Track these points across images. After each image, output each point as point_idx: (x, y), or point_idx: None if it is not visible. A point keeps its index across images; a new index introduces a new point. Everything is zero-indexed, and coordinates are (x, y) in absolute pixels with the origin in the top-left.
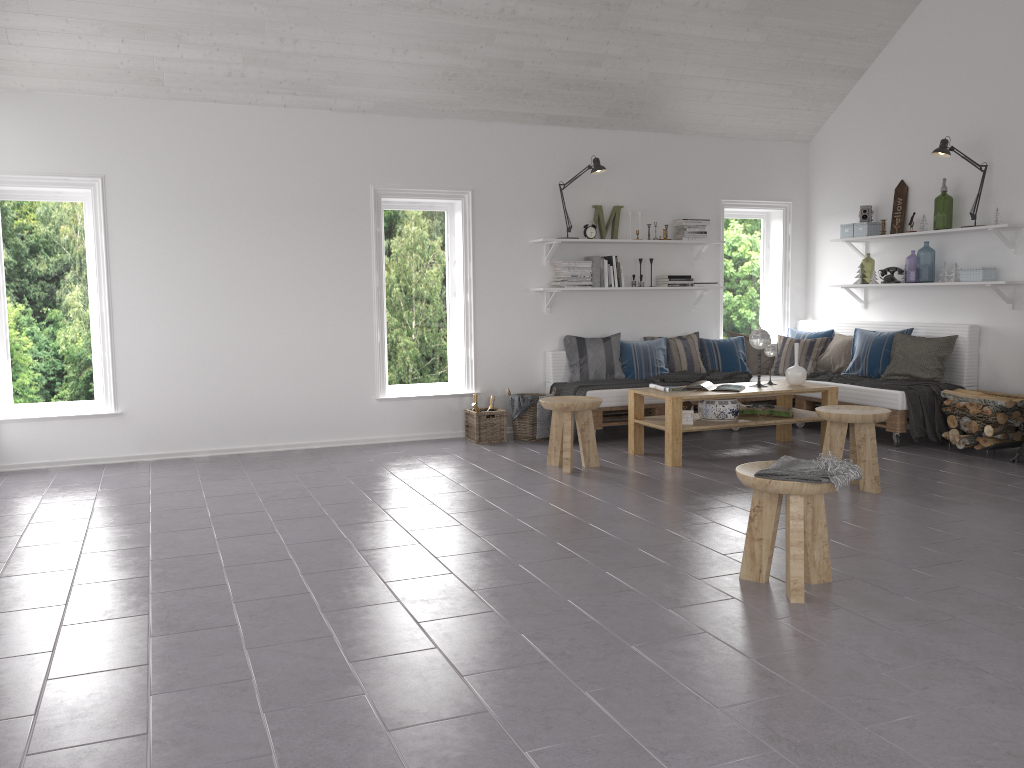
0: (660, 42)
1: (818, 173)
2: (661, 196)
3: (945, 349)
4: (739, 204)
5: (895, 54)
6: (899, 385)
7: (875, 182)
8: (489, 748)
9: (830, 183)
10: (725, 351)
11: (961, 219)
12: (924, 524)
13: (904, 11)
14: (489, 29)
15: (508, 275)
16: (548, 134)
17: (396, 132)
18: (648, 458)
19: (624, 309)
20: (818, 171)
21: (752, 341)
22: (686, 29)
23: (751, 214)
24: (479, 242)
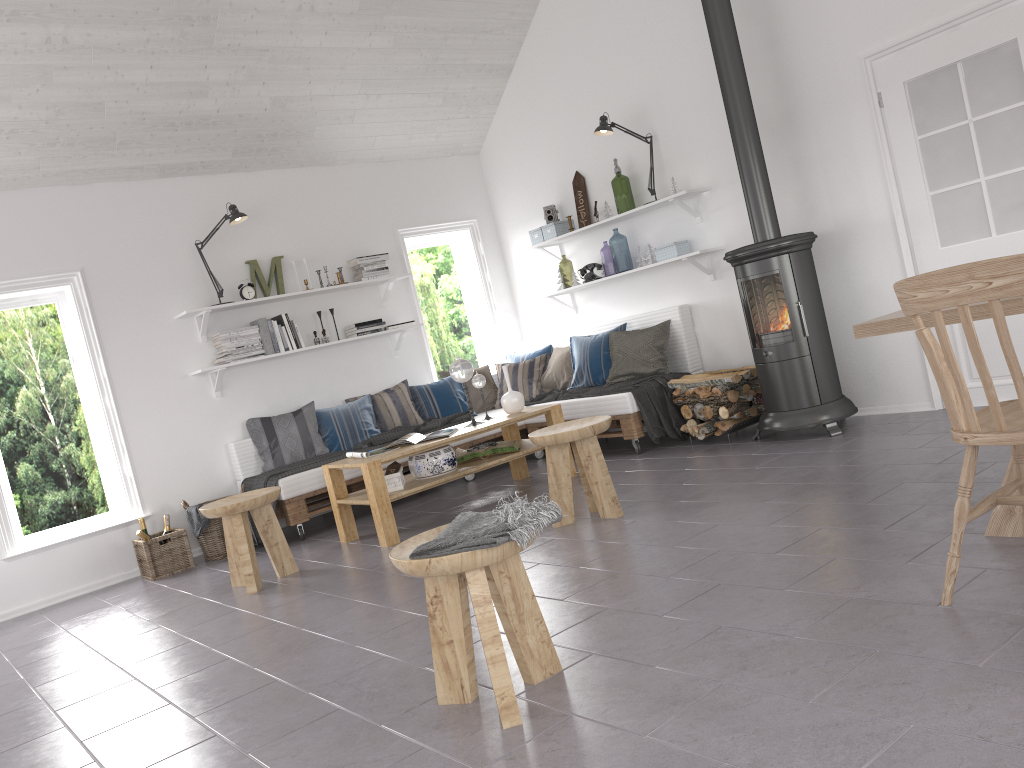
0: (271, 59)
1: (496, 184)
2: (327, 237)
3: (662, 337)
4: (420, 231)
5: (537, 43)
6: (625, 386)
7: (552, 180)
8: None
9: (510, 191)
10: (441, 394)
11: (643, 198)
12: (673, 544)
13: None
14: (40, 66)
15: (156, 363)
16: (168, 188)
17: None
18: (363, 543)
19: (314, 373)
20: (495, 182)
21: (453, 375)
22: (297, 40)
23: (438, 240)
24: (106, 331)
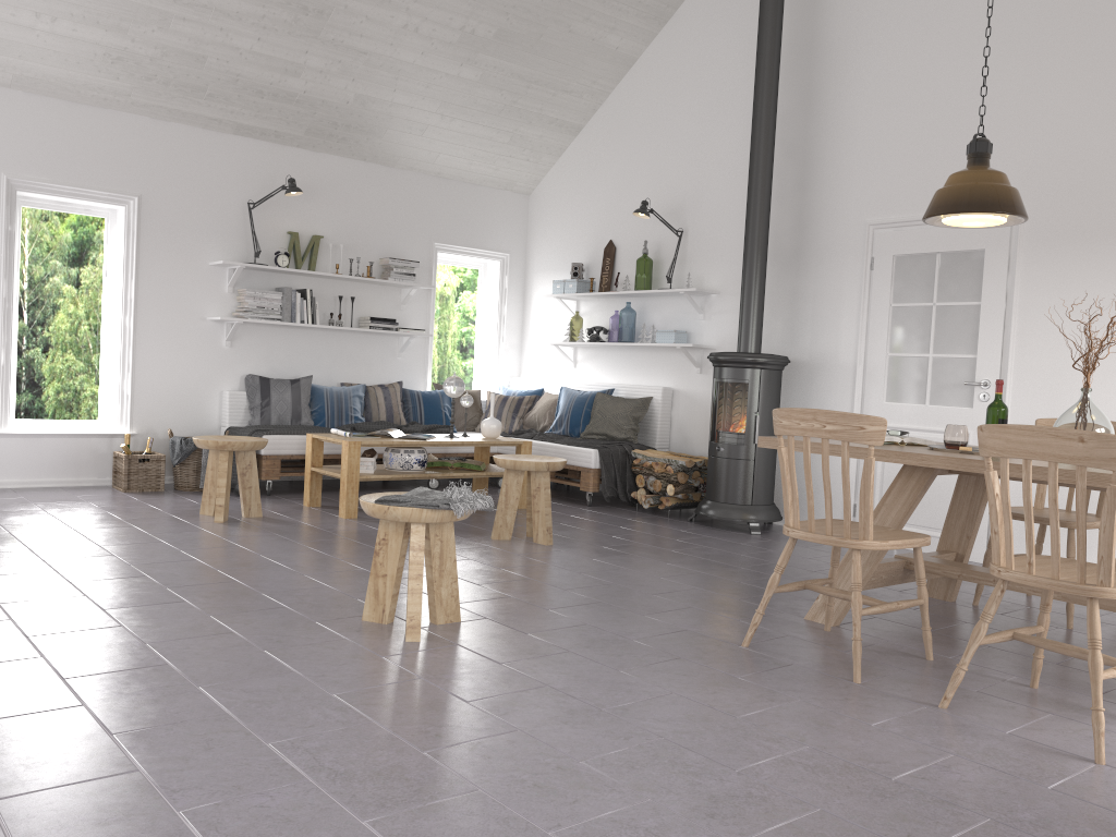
0: (367, 61)
1: (537, 227)
2: (368, 231)
3: (640, 410)
4: (454, 250)
5: (609, 114)
6: (595, 444)
7: (587, 240)
8: None
9: (547, 238)
10: (429, 403)
11: (660, 282)
12: (581, 571)
13: (617, 73)
14: (163, 11)
15: (180, 299)
16: (238, 145)
17: (42, 115)
18: (323, 510)
19: (320, 350)
20: (537, 225)
21: (446, 388)
22: (395, 52)
23: (468, 263)
24: (145, 257)
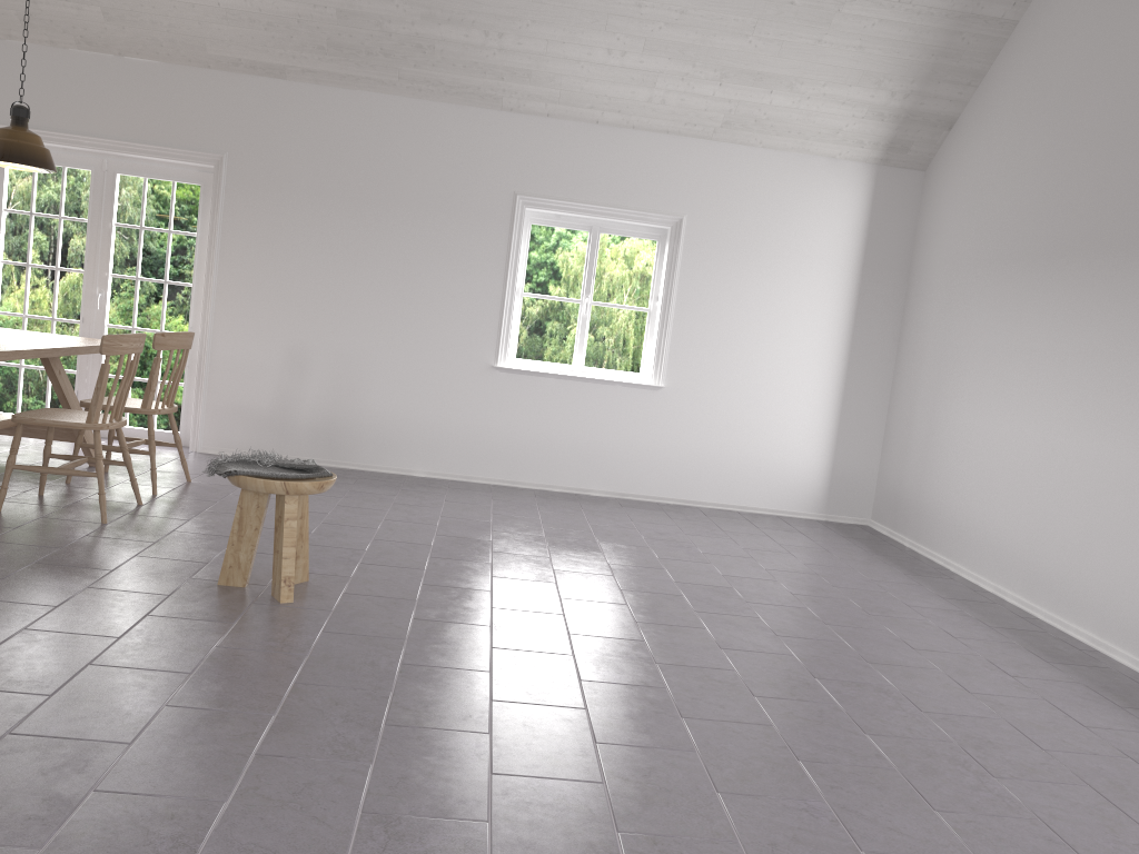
0: None
1: None
2: None
3: None
4: None
5: None
6: None
7: None
8: (630, 580)
9: None
10: None
11: None
12: None
13: None
14: None
15: None
16: None
17: None
18: None
19: None
20: None
21: None
22: None
23: None
24: None
